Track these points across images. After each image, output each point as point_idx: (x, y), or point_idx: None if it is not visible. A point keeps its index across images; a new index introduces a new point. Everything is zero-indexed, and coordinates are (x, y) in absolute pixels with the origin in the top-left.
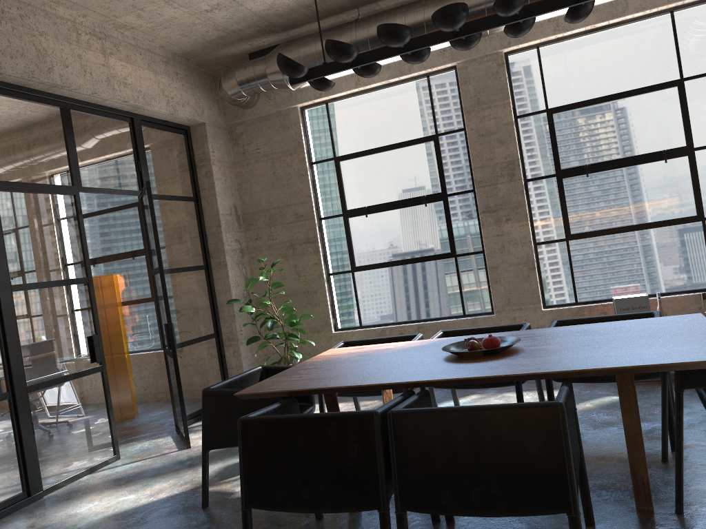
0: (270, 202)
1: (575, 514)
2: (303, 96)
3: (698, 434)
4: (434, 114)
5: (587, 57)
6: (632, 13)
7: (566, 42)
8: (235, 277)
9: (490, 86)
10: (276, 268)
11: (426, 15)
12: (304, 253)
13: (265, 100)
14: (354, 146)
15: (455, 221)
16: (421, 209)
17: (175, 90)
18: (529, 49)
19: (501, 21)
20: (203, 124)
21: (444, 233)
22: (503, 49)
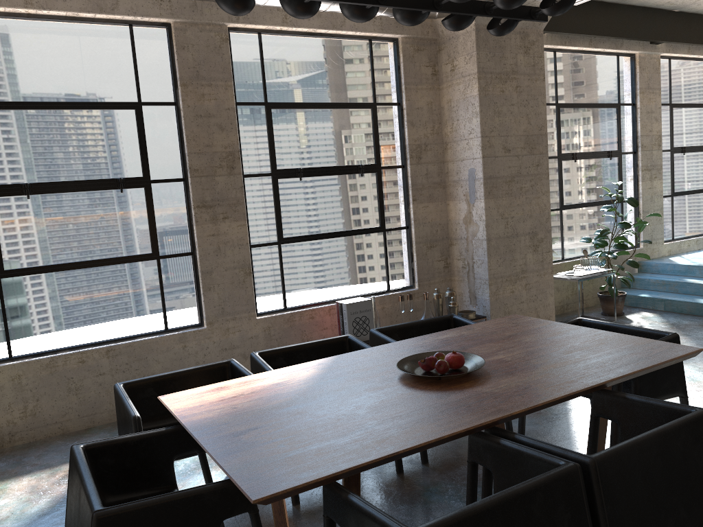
0: None
1: None
2: None
3: None
4: (137, 76)
5: (304, 59)
6: (348, 30)
7: (286, 37)
8: None
9: (212, 61)
10: None
11: None
12: None
13: None
14: (9, 91)
15: (160, 214)
16: (114, 196)
17: None
18: (252, 32)
19: (475, 10)
20: None
21: (144, 229)
22: (231, 23)
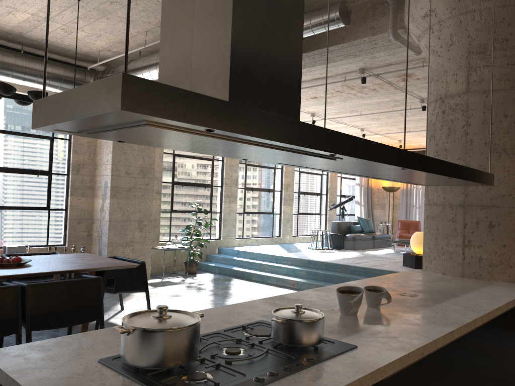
0: None
1: (103, 318)
2: None
3: None
4: None
5: (8, 106)
6: None
7: None
8: None
9: None
10: None
11: None
12: None
13: None
14: None
15: None
16: None
17: None
18: None
19: None
20: None
21: None
22: None
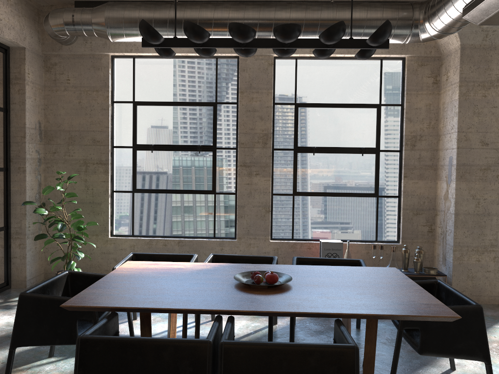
0: (72, 125)
1: None
2: (116, 48)
3: (378, 345)
4: (216, 87)
5: (326, 74)
6: None
7: (315, 60)
8: (31, 181)
9: (260, 77)
10: (72, 181)
11: (230, 15)
12: (95, 171)
13: (82, 42)
14: (150, 96)
15: (219, 168)
16: (195, 155)
17: (4, 14)
18: (291, 58)
19: (317, 45)
20: (23, 48)
21: (209, 175)
22: (274, 54)
